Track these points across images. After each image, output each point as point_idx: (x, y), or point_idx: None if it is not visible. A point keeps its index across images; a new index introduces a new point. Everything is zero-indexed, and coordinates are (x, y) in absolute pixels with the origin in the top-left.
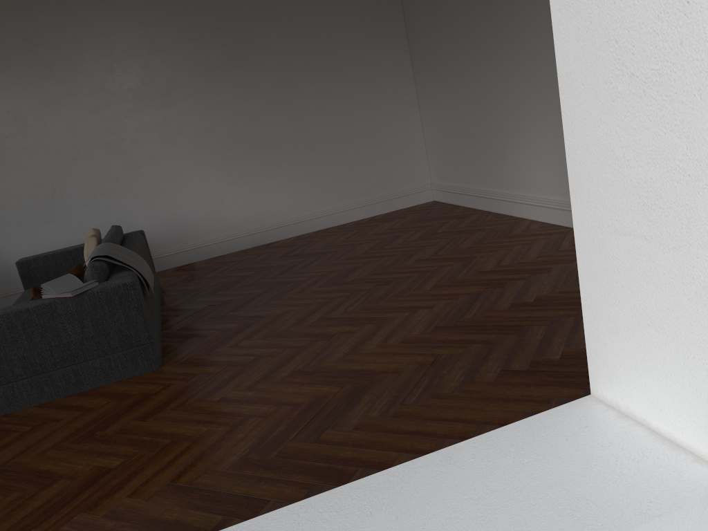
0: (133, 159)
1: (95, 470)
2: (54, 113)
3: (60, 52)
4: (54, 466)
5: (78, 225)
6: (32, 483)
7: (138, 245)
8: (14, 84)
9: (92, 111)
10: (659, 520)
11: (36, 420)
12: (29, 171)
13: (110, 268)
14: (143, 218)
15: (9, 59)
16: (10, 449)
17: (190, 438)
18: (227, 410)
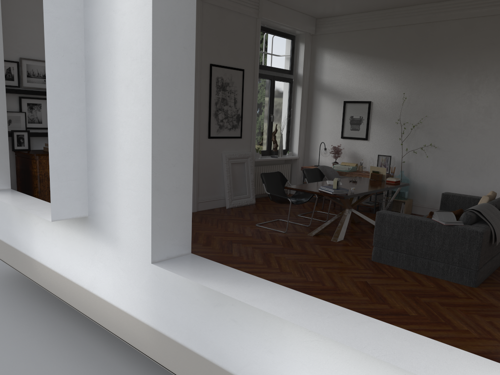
0: None
1: (402, 310)
2: None
3: None
4: (388, 298)
5: (492, 184)
6: (375, 298)
7: None
8: (494, 91)
9: None
10: None
11: (398, 275)
12: (478, 144)
13: (478, 219)
14: None
15: (498, 76)
16: (379, 280)
17: (454, 327)
18: (487, 328)
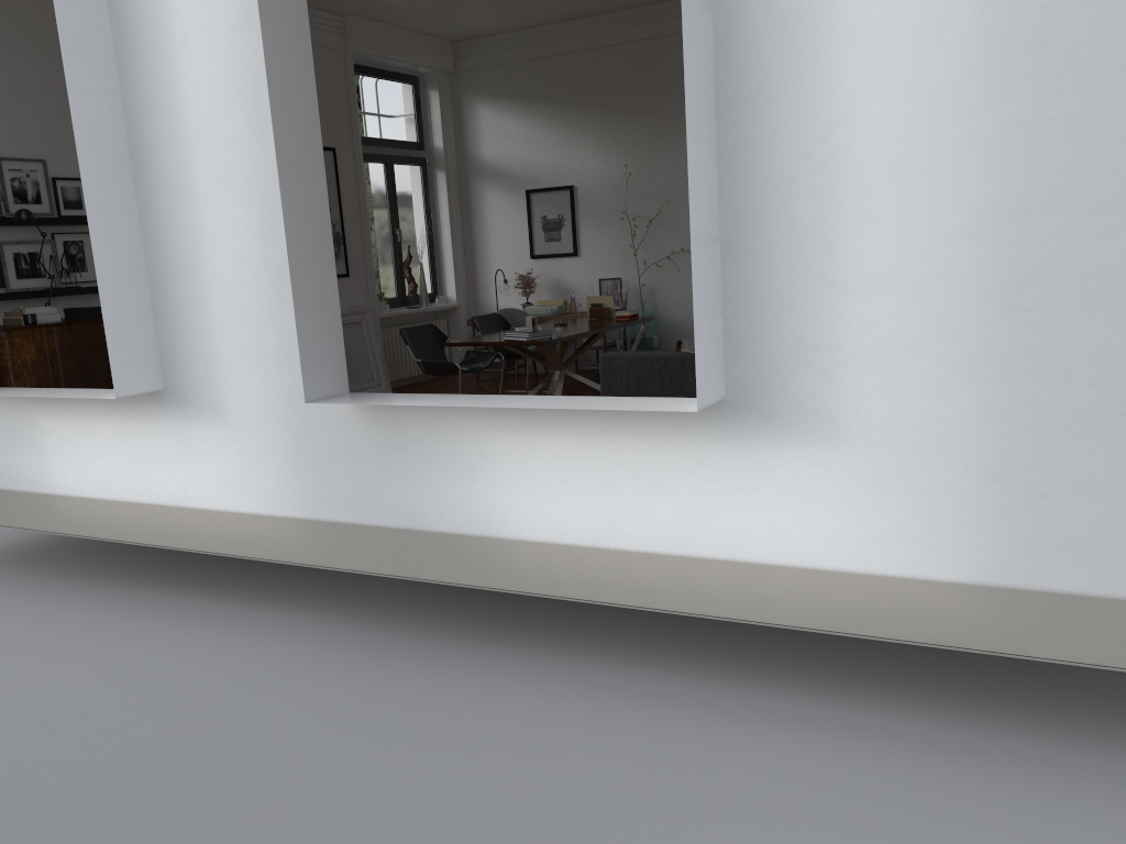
0: None
1: None
2: None
3: None
4: None
5: None
6: None
7: None
8: None
9: None
10: (758, 480)
11: None
12: None
13: None
14: None
15: None
16: None
17: None
18: None
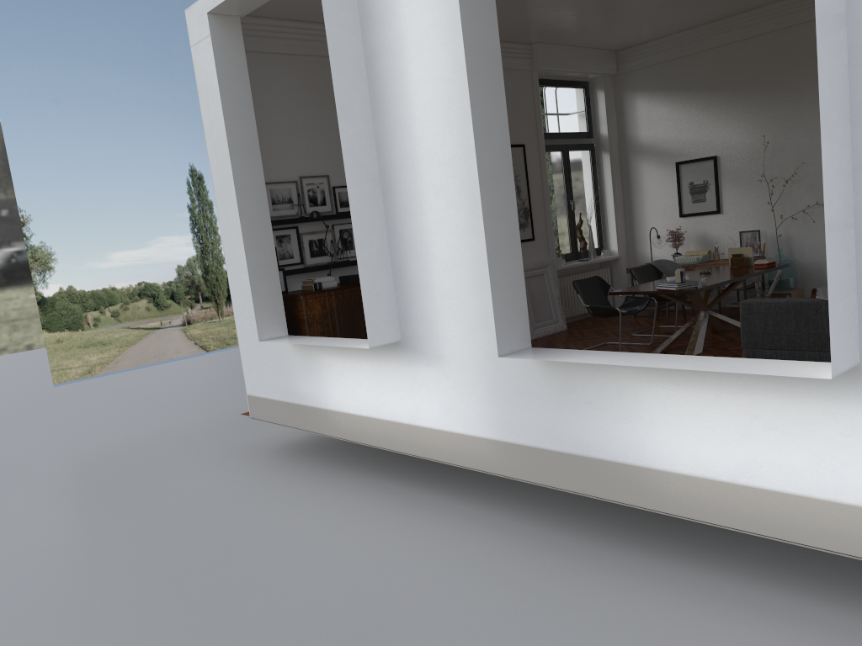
0: None
1: None
2: None
3: None
4: None
5: None
6: None
7: None
8: None
9: None
10: None
11: None
12: None
13: None
14: None
15: None
16: None
17: None
18: None
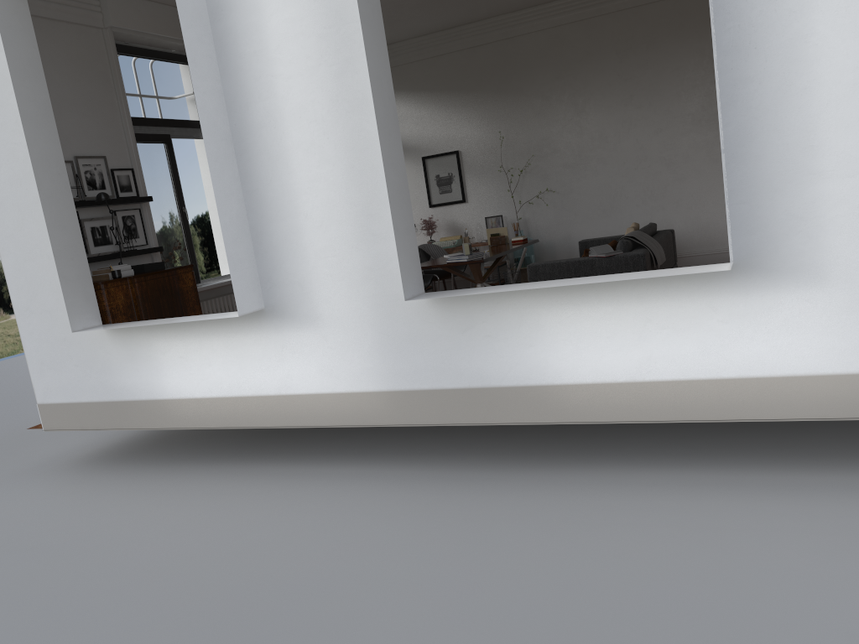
0: (681, 171)
1: None
2: (628, 132)
3: (641, 85)
4: None
5: (628, 221)
6: None
7: (662, 237)
8: (603, 110)
9: (656, 131)
10: (762, 318)
11: None
12: (601, 177)
13: (634, 246)
14: (679, 221)
15: (604, 91)
16: None
17: None
18: None
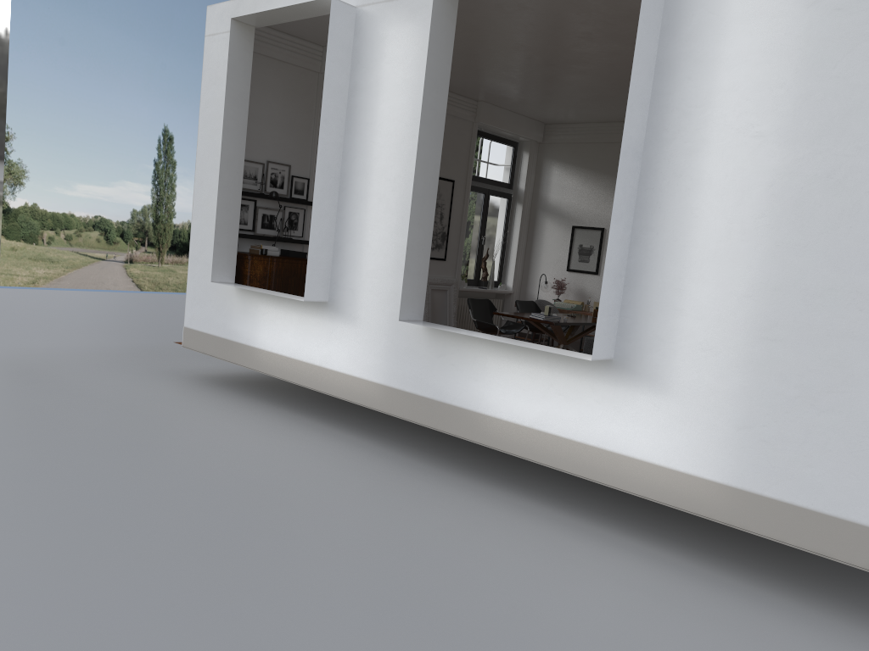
0: None
1: None
2: None
3: None
4: None
5: None
6: None
7: None
8: None
9: None
10: (622, 407)
11: None
12: None
13: None
14: None
15: None
16: None
17: None
18: None
